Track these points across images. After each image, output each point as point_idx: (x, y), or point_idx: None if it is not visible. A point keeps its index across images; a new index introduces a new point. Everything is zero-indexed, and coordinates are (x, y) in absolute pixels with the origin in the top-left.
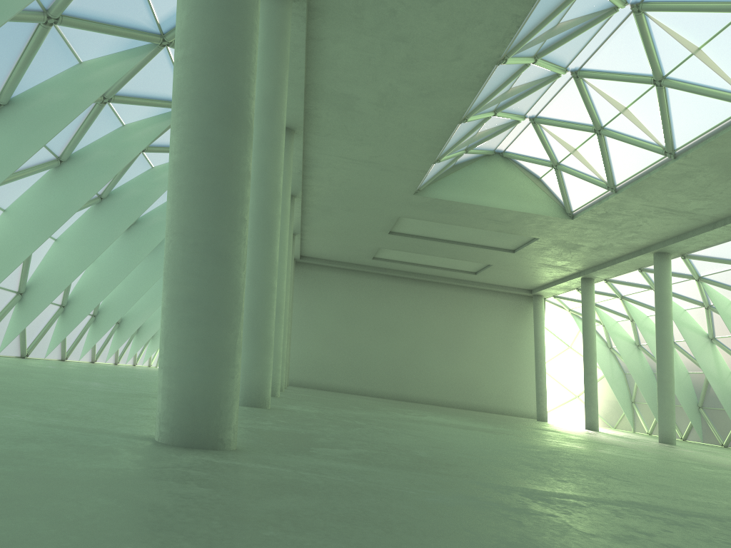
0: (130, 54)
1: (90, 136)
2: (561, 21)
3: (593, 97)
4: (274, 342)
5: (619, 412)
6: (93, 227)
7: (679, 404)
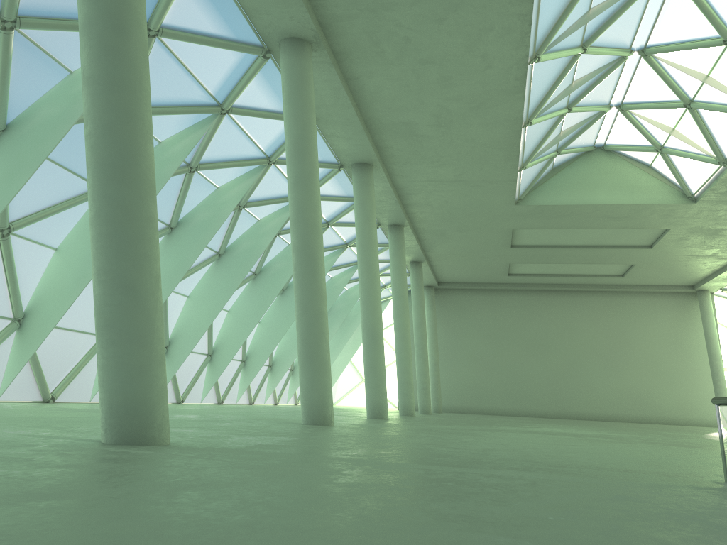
0: (197, 127)
1: (190, 202)
2: (592, 6)
3: (670, 71)
4: (375, 366)
5: None
6: (216, 281)
7: None
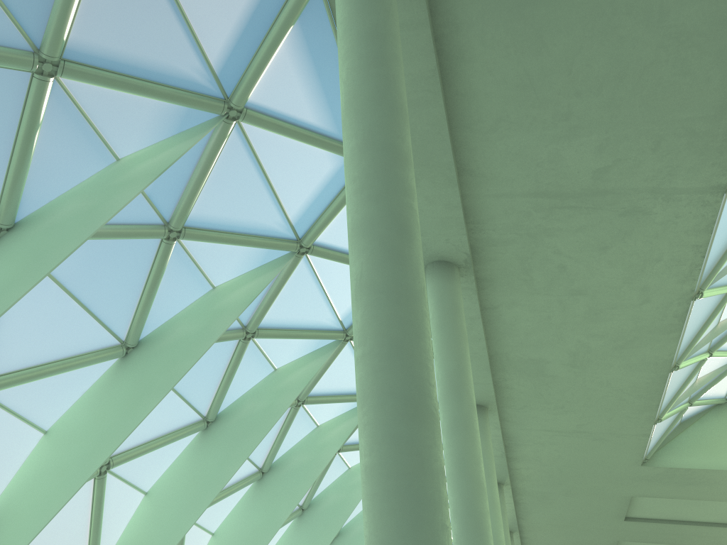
0: (318, 354)
1: (288, 442)
2: None
3: None
4: None
5: None
6: (296, 544)
7: None
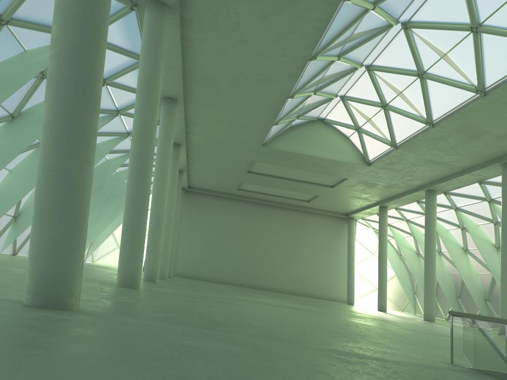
0: None
1: (34, 100)
2: (354, 33)
3: (380, 84)
4: (156, 245)
5: (405, 299)
6: (36, 162)
7: (444, 295)
